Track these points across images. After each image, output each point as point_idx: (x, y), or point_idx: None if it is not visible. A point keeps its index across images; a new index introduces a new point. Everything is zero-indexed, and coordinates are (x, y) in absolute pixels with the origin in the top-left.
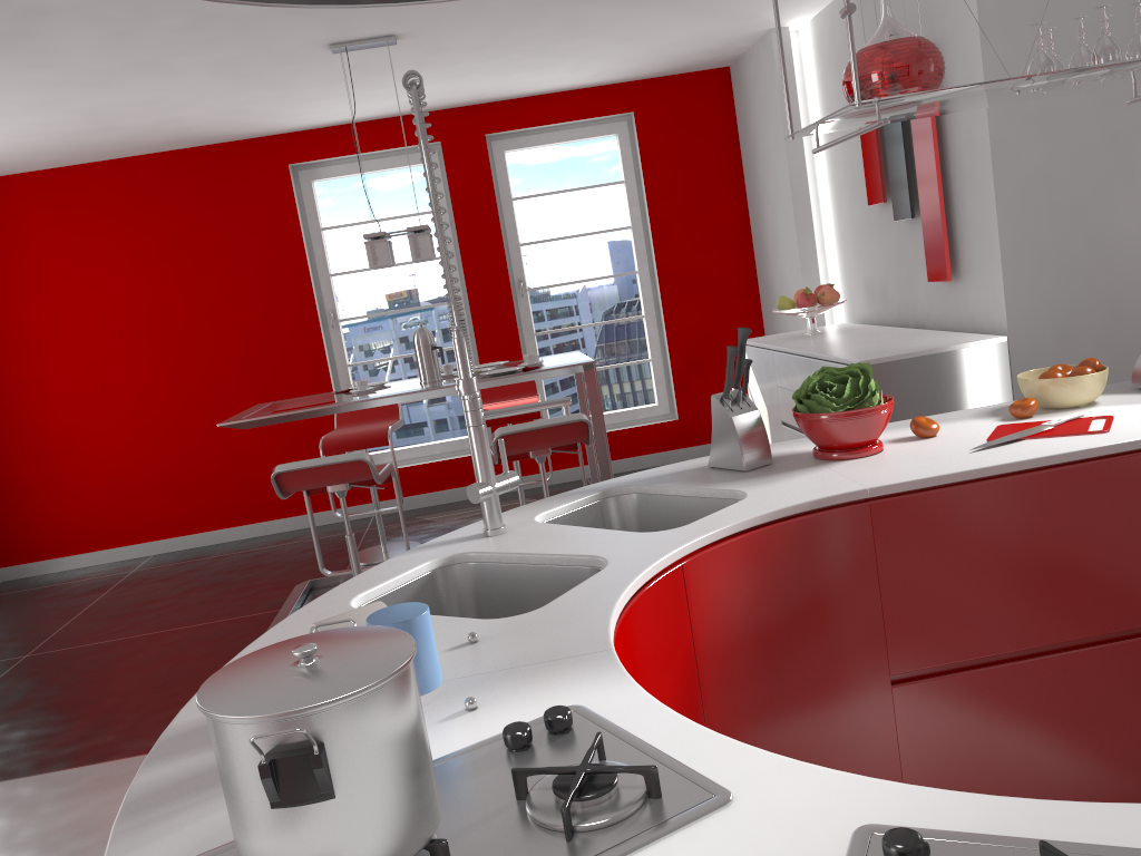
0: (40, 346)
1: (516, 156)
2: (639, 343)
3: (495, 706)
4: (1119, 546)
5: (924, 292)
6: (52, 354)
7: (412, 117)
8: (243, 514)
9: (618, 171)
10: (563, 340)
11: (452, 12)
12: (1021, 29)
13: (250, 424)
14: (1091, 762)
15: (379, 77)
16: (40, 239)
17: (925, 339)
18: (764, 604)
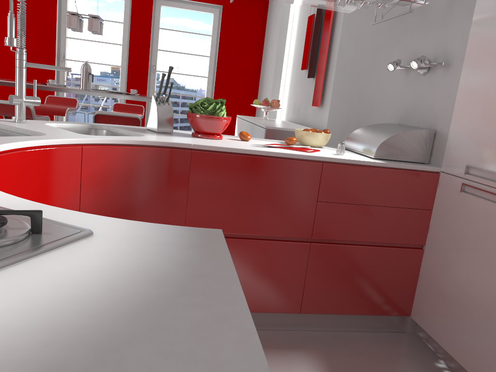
0: None
1: (166, 9)
2: None
3: None
4: (298, 200)
5: (311, 111)
6: None
7: None
8: None
9: (210, 30)
10: None
11: None
12: None
13: None
14: (265, 291)
15: None
16: None
17: (300, 127)
18: (129, 181)
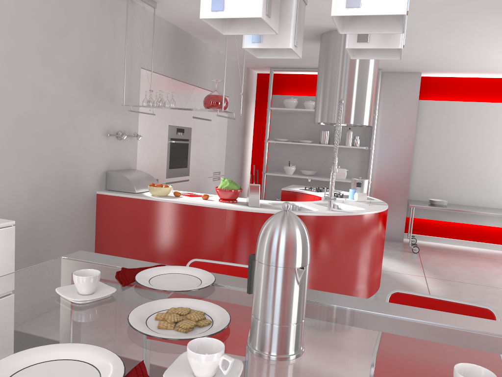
0: None
1: None
2: None
3: (342, 199)
4: None
5: None
6: None
7: None
8: None
9: None
10: None
11: None
12: (27, 43)
13: None
14: None
15: None
16: None
17: None
18: None
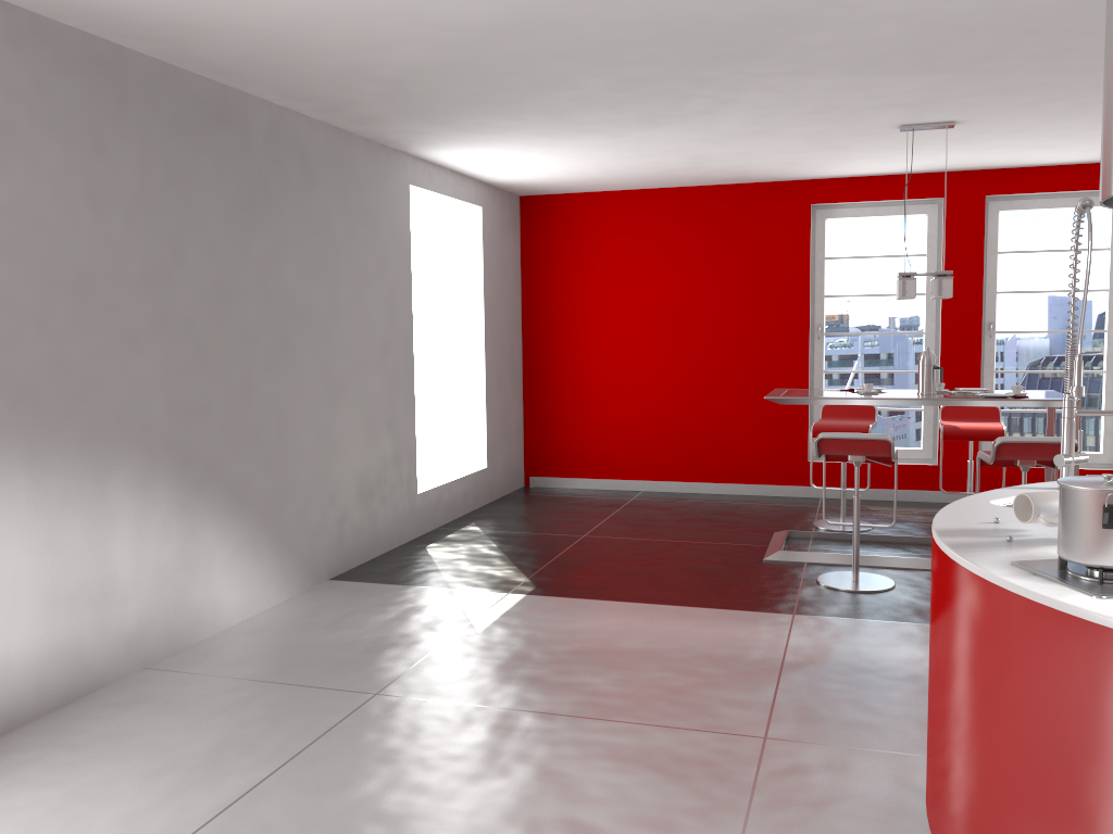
0: (596, 319)
1: (1008, 216)
2: (1094, 395)
3: None
4: None
5: None
6: (603, 327)
7: (923, 175)
8: (716, 474)
9: (1106, 238)
10: (1020, 380)
11: (1012, 109)
12: None
13: (786, 401)
14: None
15: (919, 147)
16: (613, 240)
17: None
18: None
